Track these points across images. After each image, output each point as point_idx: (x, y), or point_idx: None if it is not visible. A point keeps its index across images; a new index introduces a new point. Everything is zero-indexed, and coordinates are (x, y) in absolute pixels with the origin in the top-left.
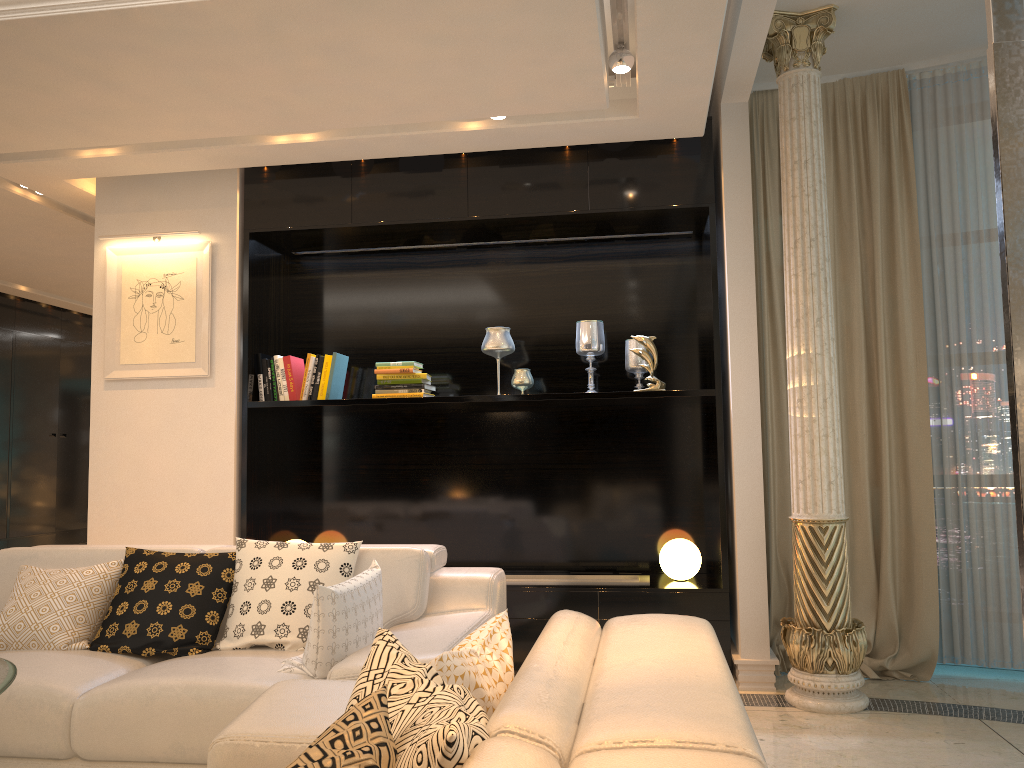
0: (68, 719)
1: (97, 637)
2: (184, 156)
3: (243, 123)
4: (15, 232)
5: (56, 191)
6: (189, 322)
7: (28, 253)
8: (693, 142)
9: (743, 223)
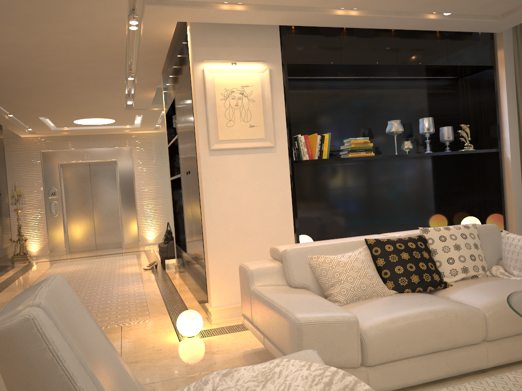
0: (485, 322)
1: (392, 286)
2: (277, 15)
3: (348, 1)
4: (63, 53)
5: (156, 28)
6: (259, 115)
7: (37, 68)
8: (486, 35)
9: (511, 74)
